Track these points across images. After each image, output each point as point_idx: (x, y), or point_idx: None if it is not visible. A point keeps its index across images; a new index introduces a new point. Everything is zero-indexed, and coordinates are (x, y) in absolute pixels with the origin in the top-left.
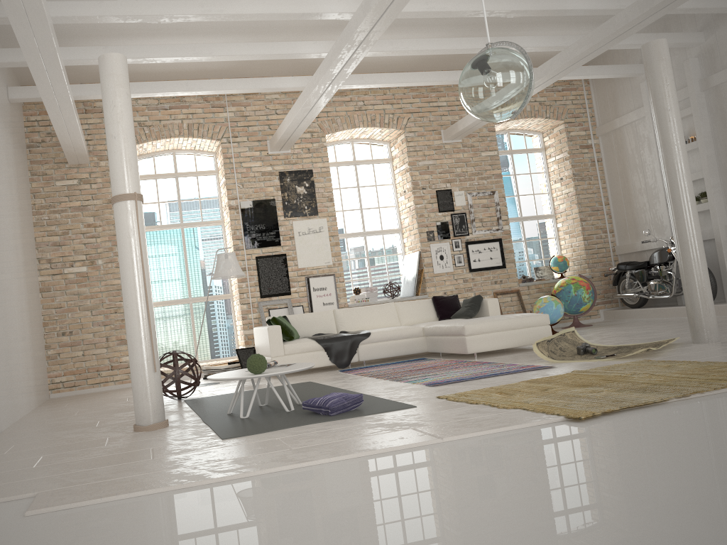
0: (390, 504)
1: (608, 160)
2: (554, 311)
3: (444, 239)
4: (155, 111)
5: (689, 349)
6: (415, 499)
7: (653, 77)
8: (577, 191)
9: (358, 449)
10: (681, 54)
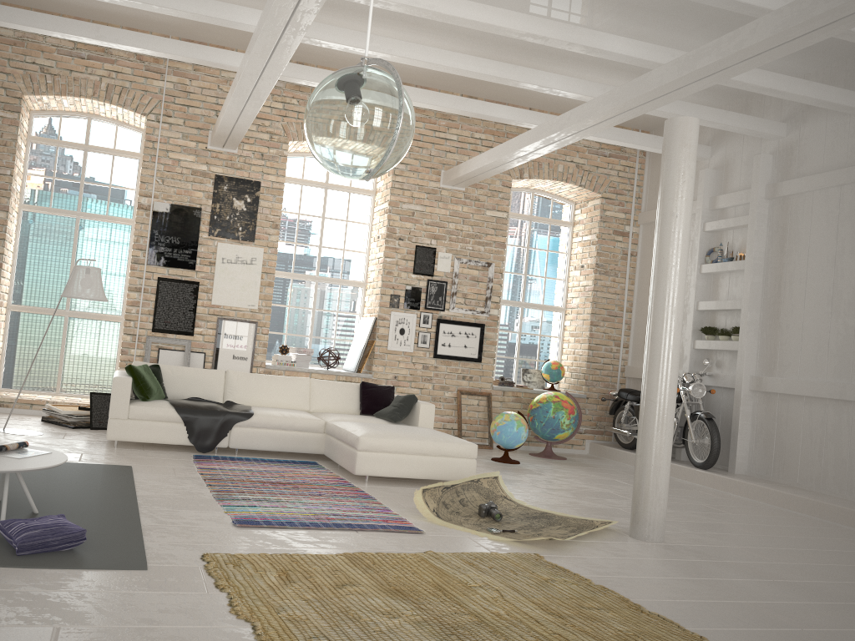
0: None
1: (643, 257)
2: (514, 435)
3: (411, 309)
4: (68, 57)
5: (612, 548)
6: None
7: (668, 167)
8: (596, 286)
9: None
10: (755, 146)
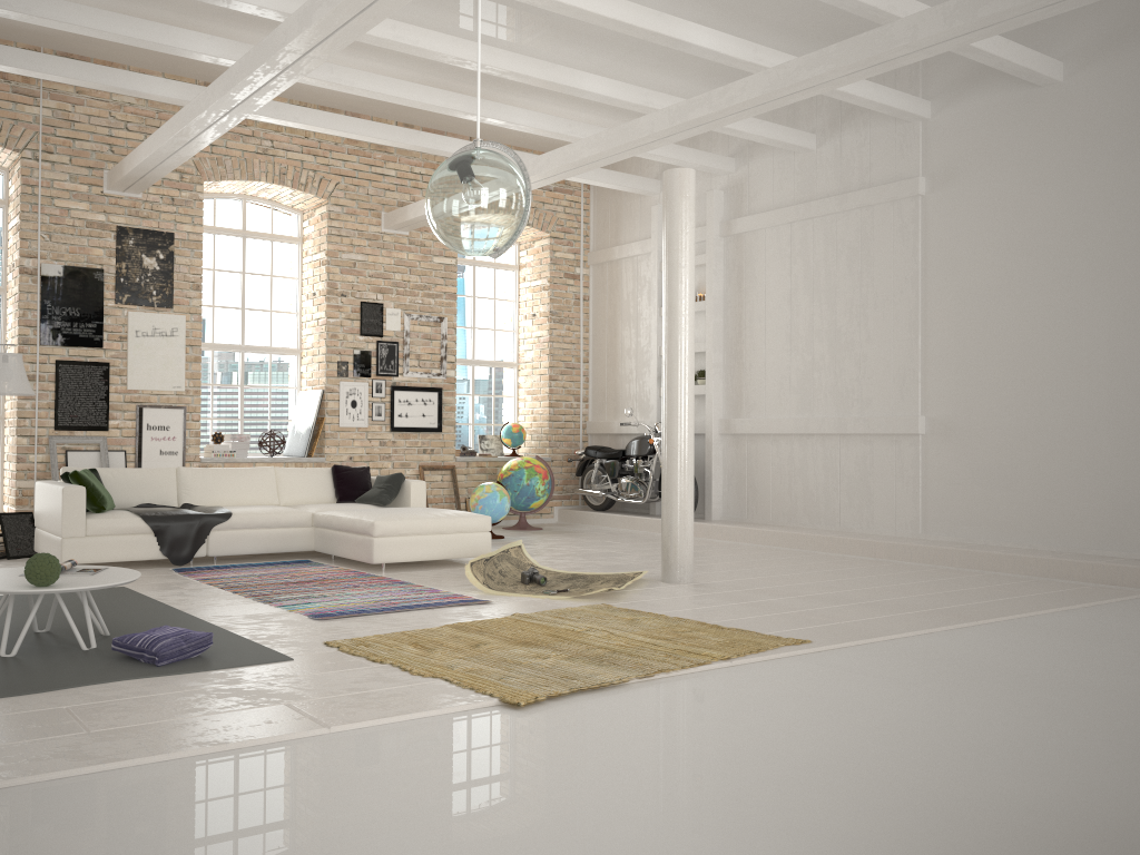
0: (248, 854)
1: (596, 301)
2: (498, 507)
3: (361, 377)
4: None
5: (657, 592)
6: (285, 846)
7: (672, 218)
8: (552, 336)
9: (201, 740)
10: (706, 181)
